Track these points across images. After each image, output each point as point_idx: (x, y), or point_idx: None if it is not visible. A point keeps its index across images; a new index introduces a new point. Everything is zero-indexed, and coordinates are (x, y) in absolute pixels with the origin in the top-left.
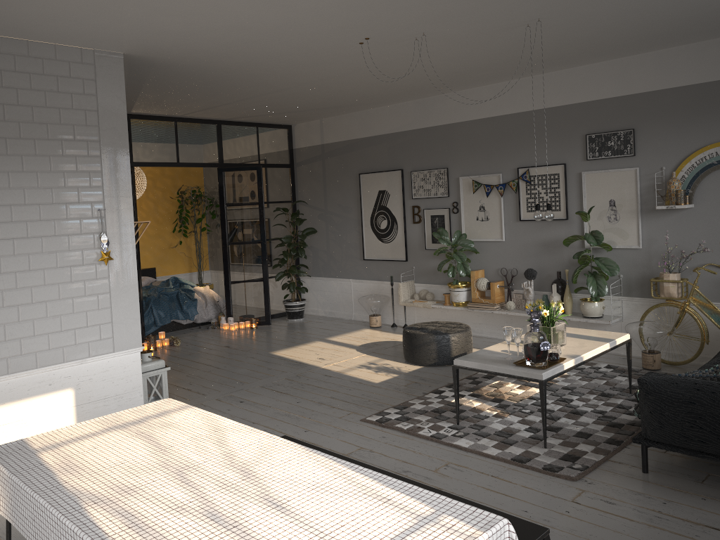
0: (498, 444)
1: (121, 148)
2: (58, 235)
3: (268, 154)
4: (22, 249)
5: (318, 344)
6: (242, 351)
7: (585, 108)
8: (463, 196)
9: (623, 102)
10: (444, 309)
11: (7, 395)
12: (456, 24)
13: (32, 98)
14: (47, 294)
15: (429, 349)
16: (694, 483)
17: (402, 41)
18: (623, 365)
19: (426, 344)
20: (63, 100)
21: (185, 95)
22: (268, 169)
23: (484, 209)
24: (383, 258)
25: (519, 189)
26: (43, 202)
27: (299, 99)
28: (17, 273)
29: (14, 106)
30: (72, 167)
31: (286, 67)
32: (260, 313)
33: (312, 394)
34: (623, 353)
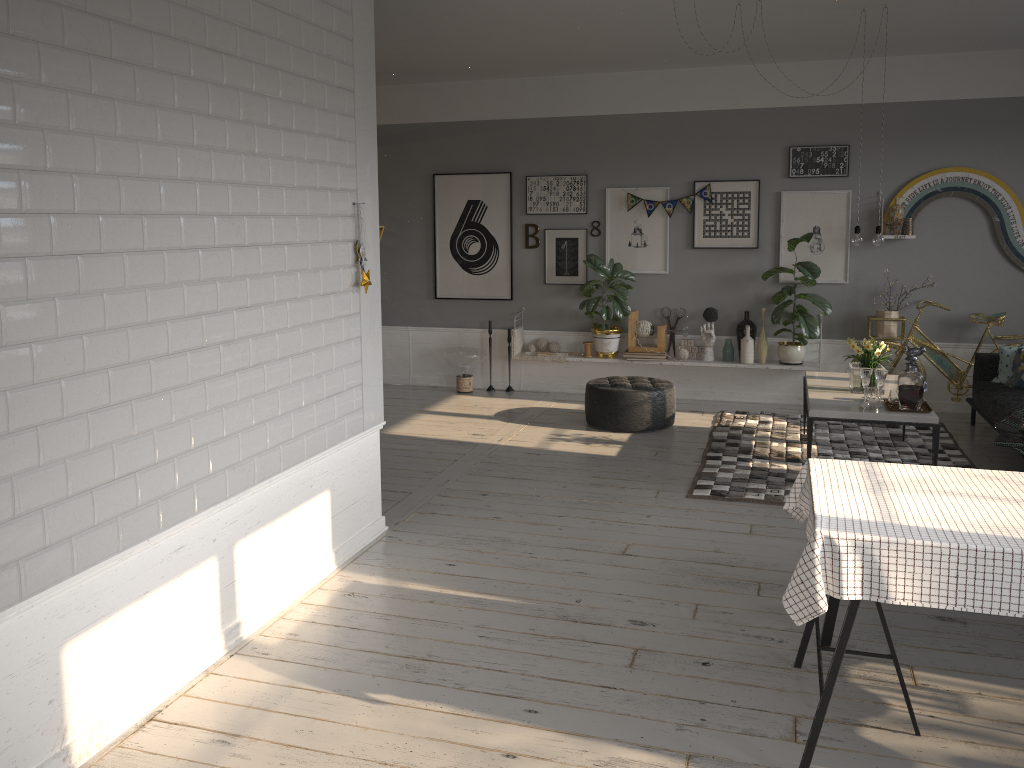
0: None
1: (370, 105)
2: (320, 241)
3: None
4: (293, 262)
5: (432, 418)
6: None
7: (789, 115)
8: (609, 214)
9: (838, 112)
10: (570, 364)
11: (276, 507)
12: None
13: (301, 6)
14: (313, 338)
15: (642, 410)
16: None
17: (714, 3)
18: None
19: (639, 404)
20: (326, 15)
21: None
22: None
23: (642, 233)
24: (471, 296)
25: (695, 208)
26: (310, 185)
27: (410, 55)
28: (289, 304)
29: (285, 15)
30: (333, 131)
31: (513, 11)
32: None
33: (562, 476)
34: None
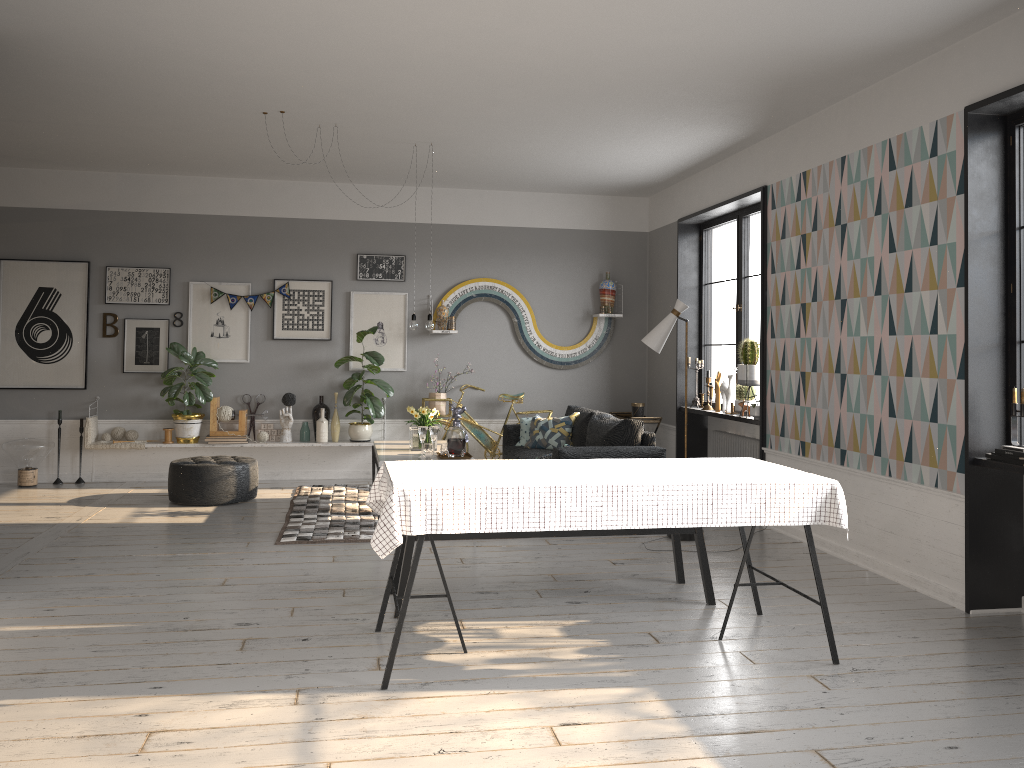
0: None
1: None
2: None
3: None
4: None
5: None
6: None
7: (357, 227)
8: (192, 306)
9: (396, 228)
10: (148, 452)
11: None
12: (374, 127)
13: None
14: None
15: (227, 483)
16: None
17: (298, 123)
18: None
19: (224, 478)
20: None
21: None
22: None
23: (224, 324)
24: (39, 385)
25: (275, 303)
26: None
27: None
28: None
29: None
30: None
31: (114, 105)
32: None
33: (153, 540)
34: None
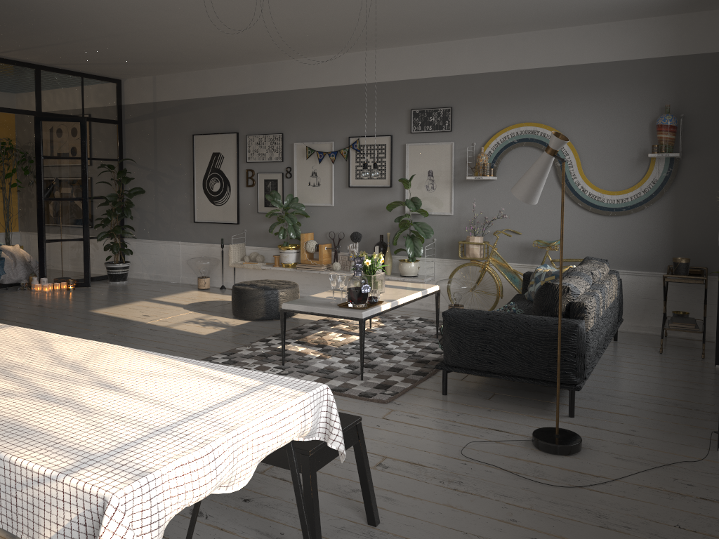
0: (320, 379)
1: None
2: None
3: (93, 107)
4: None
5: (143, 304)
6: (57, 309)
7: (411, 85)
8: (296, 162)
9: (444, 82)
10: (274, 271)
11: None
12: None
13: None
14: None
15: (257, 303)
16: (482, 400)
17: None
18: (432, 318)
19: (255, 299)
20: None
21: (0, 29)
22: (93, 123)
23: (316, 175)
24: (214, 221)
25: (350, 157)
26: None
27: (132, 49)
28: None
29: None
30: None
31: (121, 9)
32: (79, 274)
33: (136, 345)
34: (433, 309)
